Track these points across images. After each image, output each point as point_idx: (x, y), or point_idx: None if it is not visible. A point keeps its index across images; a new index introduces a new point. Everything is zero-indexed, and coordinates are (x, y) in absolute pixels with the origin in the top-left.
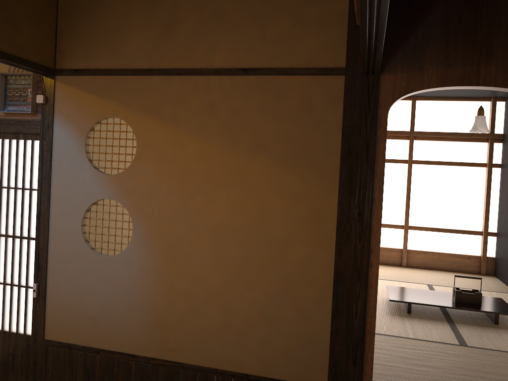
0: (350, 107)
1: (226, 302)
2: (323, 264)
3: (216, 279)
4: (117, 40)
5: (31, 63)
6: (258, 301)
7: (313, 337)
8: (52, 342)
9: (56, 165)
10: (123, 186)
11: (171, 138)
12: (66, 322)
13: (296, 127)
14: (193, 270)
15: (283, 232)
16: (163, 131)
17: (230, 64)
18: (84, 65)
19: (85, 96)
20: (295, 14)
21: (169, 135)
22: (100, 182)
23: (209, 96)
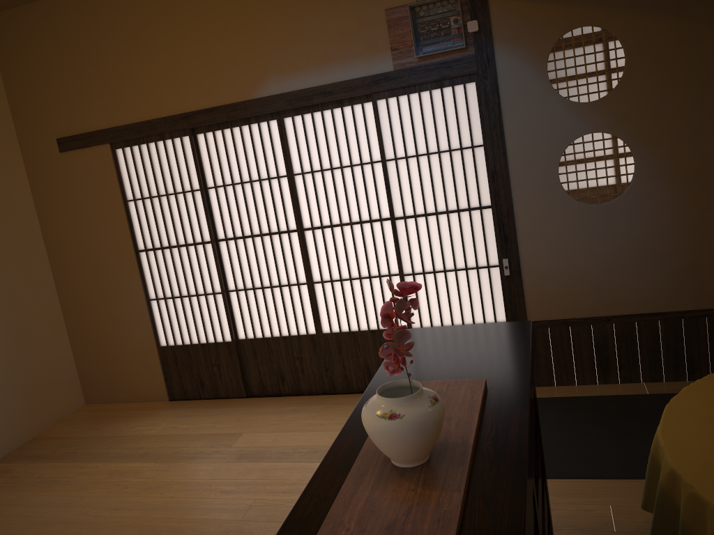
0: None
1: None
2: None
3: None
4: None
5: None
6: None
7: None
8: (540, 322)
9: (508, 107)
10: (613, 111)
11: (677, 33)
12: (555, 296)
13: None
14: None
15: None
16: (665, 26)
17: None
18: None
19: (536, 8)
20: None
21: (674, 30)
22: (578, 115)
23: None
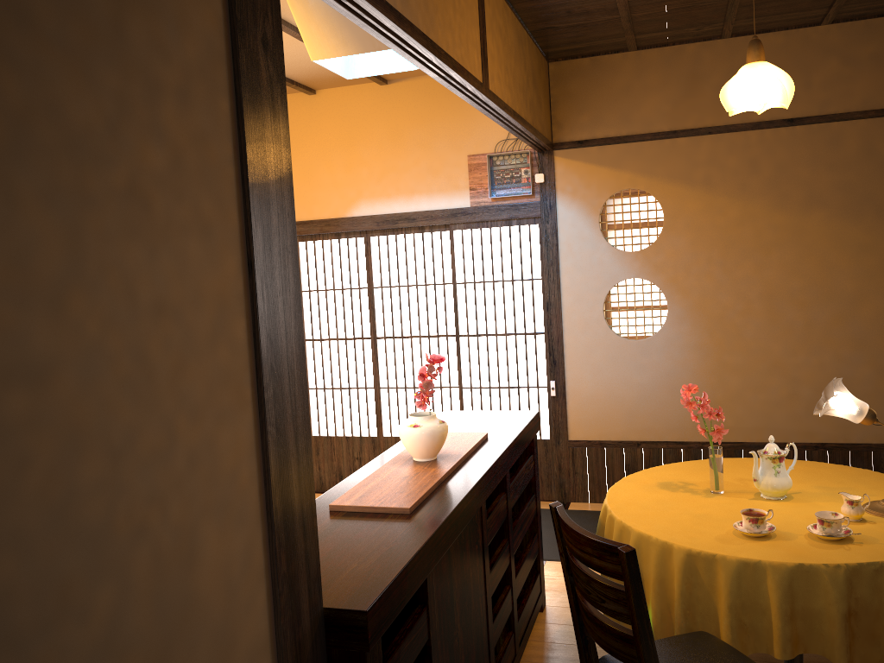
0: None
1: (790, 370)
2: None
3: (775, 348)
4: (628, 103)
5: (546, 141)
6: (828, 364)
7: None
8: (579, 442)
9: (564, 249)
10: (651, 262)
11: (706, 203)
12: (594, 418)
13: (857, 175)
14: (747, 342)
15: (850, 288)
16: (696, 196)
17: (771, 116)
18: (589, 135)
19: (593, 170)
20: (845, 55)
21: (703, 201)
22: (622, 261)
23: (748, 153)
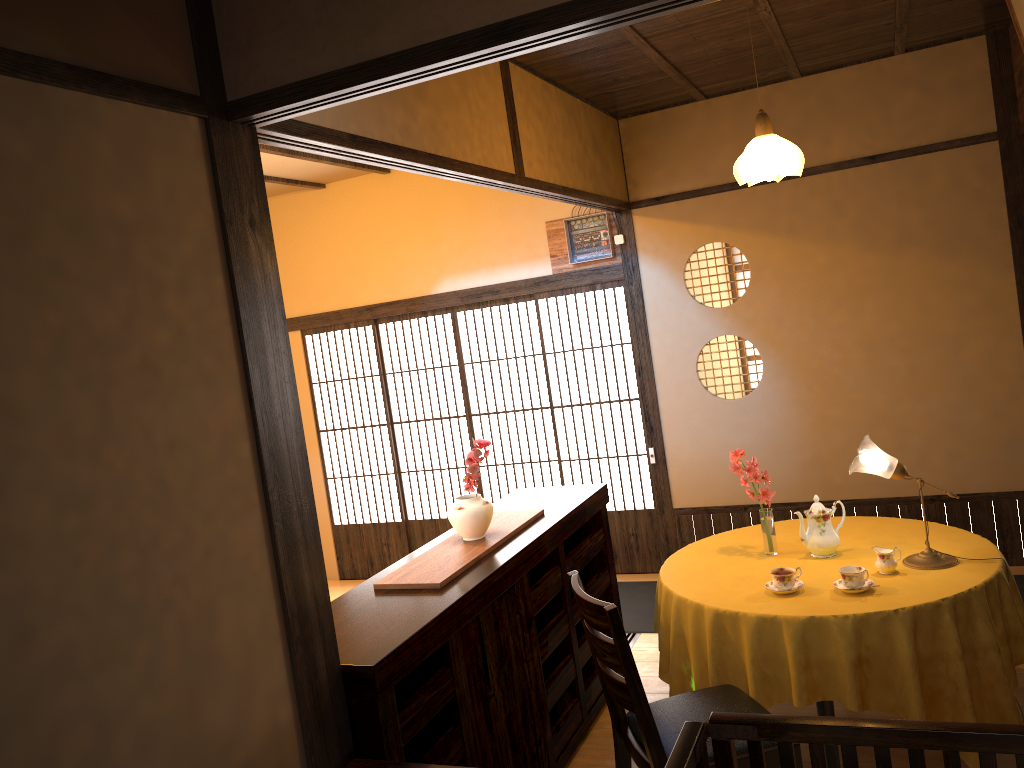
0: (1012, 174)
1: (897, 420)
2: (1010, 354)
3: (879, 398)
4: (702, 155)
5: (619, 202)
6: (936, 411)
7: (1013, 437)
8: (684, 509)
9: (651, 310)
10: (741, 317)
11: (792, 251)
12: (697, 484)
13: (948, 209)
14: (848, 393)
15: (952, 329)
16: (781, 245)
17: (851, 154)
18: (666, 191)
19: (673, 226)
20: (923, 84)
21: (789, 249)
22: (712, 318)
23: (831, 195)
